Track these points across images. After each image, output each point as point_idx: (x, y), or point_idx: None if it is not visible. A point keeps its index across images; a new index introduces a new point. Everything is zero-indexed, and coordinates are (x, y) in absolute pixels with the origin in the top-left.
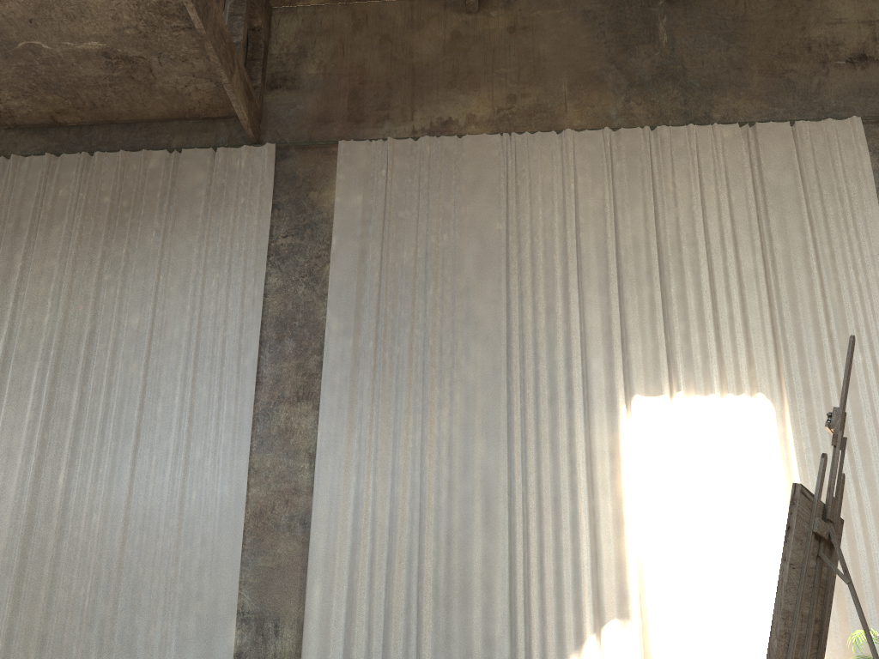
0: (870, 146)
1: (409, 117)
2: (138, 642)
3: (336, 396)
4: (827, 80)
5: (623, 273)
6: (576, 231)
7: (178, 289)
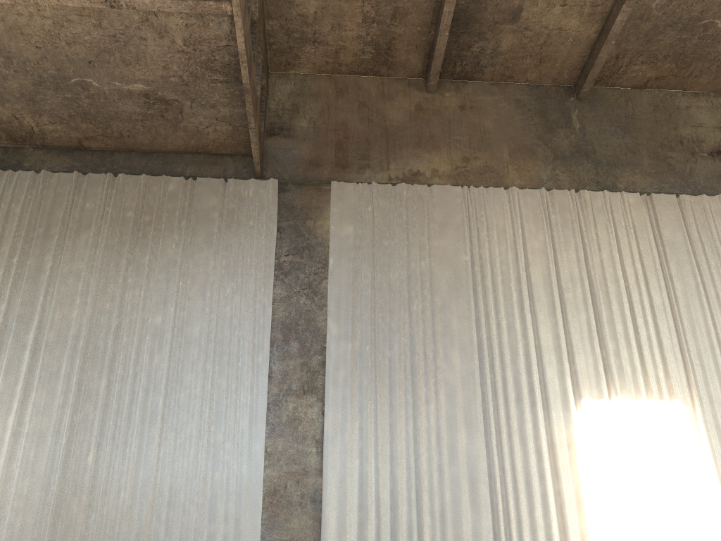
0: None
1: (386, 167)
2: None
3: (339, 391)
4: (696, 166)
5: (565, 300)
6: (525, 265)
7: (197, 294)
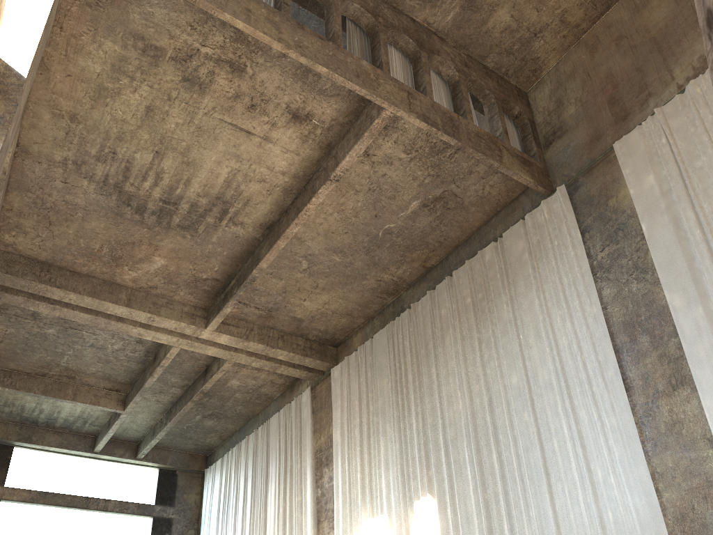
0: None
1: (669, 79)
2: None
3: (709, 369)
4: None
5: None
6: None
7: (535, 339)
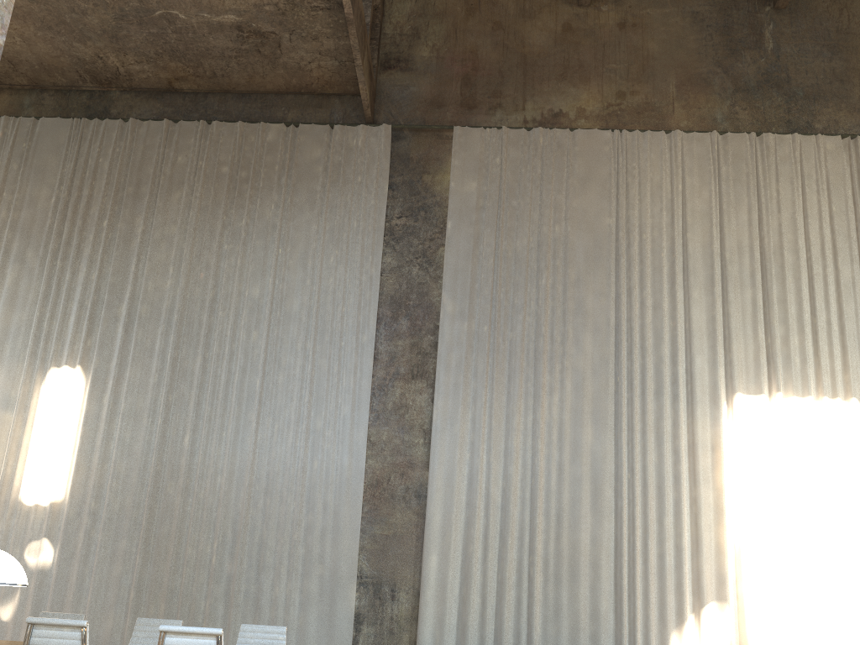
0: None
1: (521, 106)
2: (264, 599)
3: (452, 377)
4: None
5: (728, 275)
6: (682, 230)
7: (298, 263)
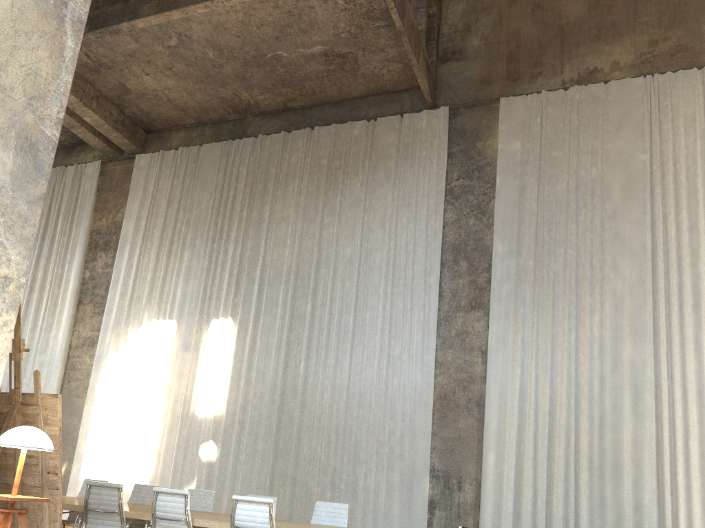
0: None
1: (559, 70)
2: (359, 487)
3: (503, 306)
4: None
5: None
6: None
7: (378, 226)
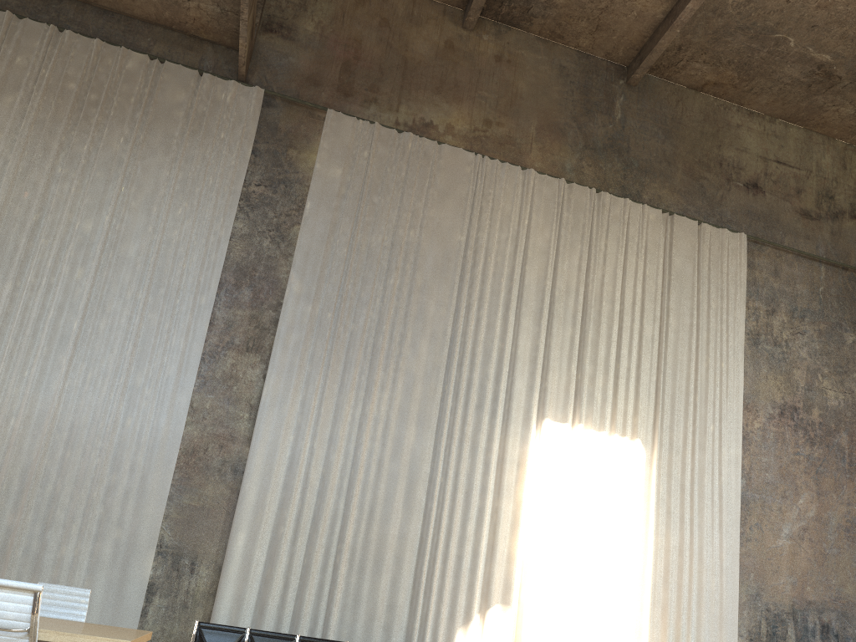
0: (747, 259)
1: (395, 107)
2: (47, 558)
3: (288, 357)
4: (728, 195)
5: (555, 310)
6: (522, 262)
7: (141, 207)
